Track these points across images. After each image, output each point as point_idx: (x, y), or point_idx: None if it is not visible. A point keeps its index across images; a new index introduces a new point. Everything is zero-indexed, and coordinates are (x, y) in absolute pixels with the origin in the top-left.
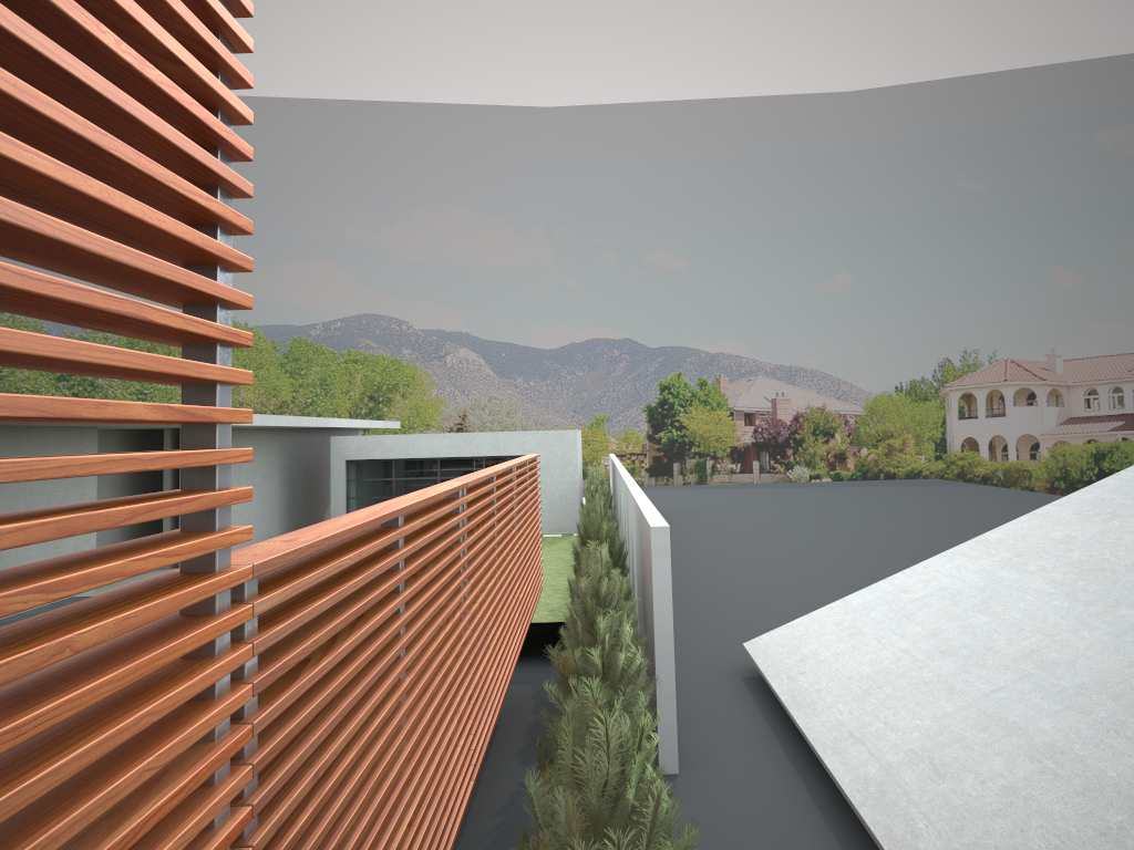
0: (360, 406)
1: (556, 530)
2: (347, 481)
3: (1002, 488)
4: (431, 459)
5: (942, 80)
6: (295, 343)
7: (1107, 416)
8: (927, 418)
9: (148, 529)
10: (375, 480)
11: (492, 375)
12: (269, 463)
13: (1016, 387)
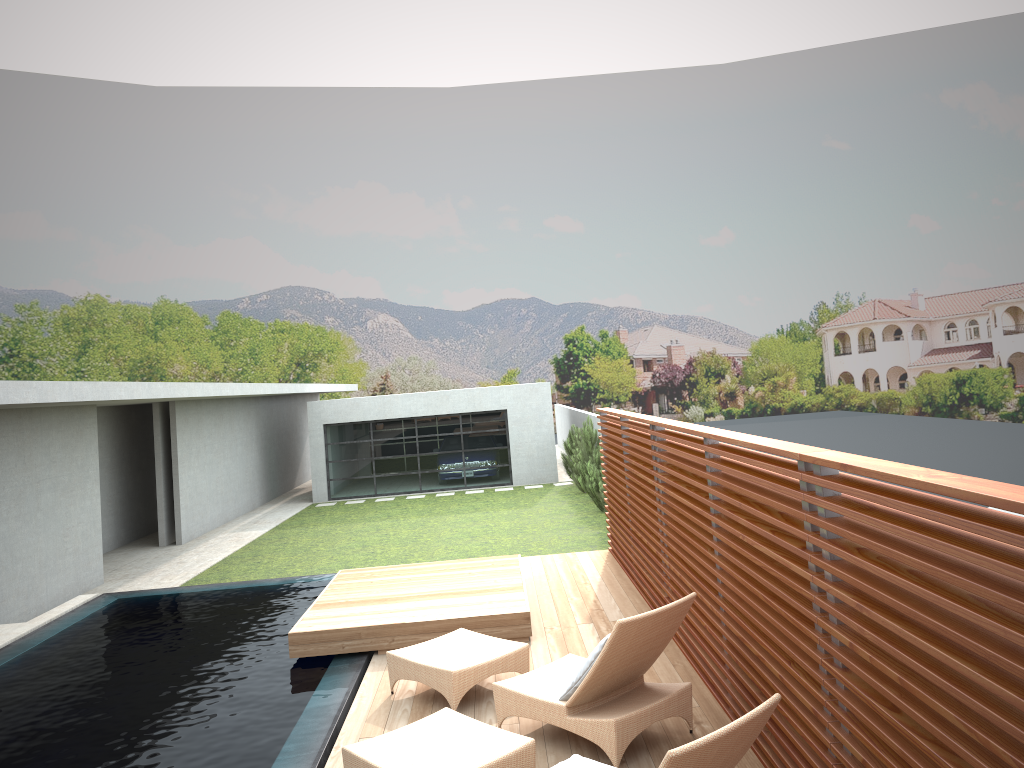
0: (288, 373)
1: (535, 481)
2: (325, 445)
3: (908, 416)
4: (408, 419)
5: (806, 50)
6: (223, 317)
7: (965, 346)
8: (807, 357)
9: (137, 506)
10: (354, 443)
11: (410, 337)
12: (248, 431)
13: (884, 325)
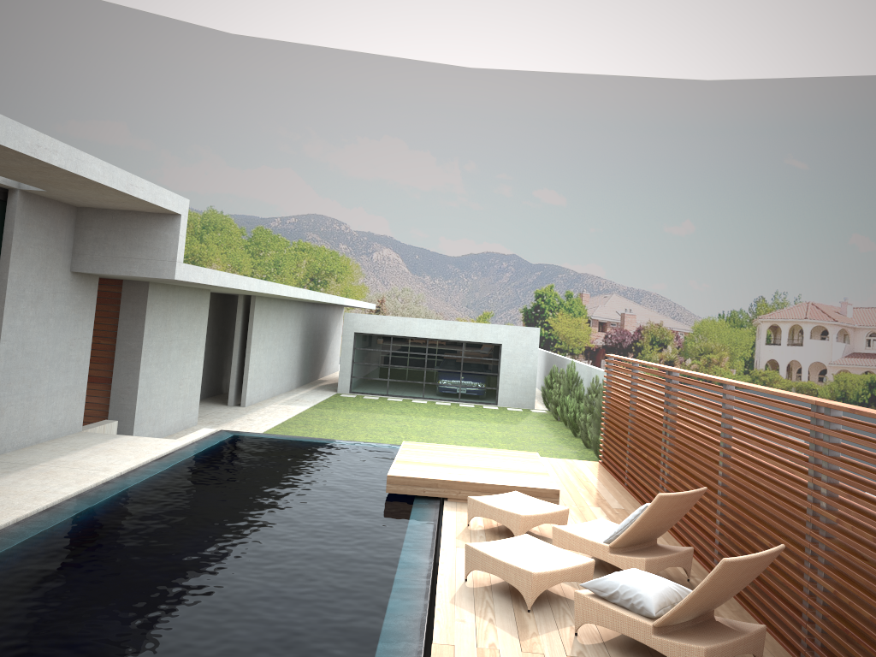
0: (303, 285)
1: (516, 405)
2: (353, 349)
3: None
4: (421, 339)
5: (782, 79)
6: (257, 231)
7: None
8: (741, 341)
9: (211, 372)
10: (376, 351)
11: (406, 272)
12: (296, 328)
13: (813, 325)
